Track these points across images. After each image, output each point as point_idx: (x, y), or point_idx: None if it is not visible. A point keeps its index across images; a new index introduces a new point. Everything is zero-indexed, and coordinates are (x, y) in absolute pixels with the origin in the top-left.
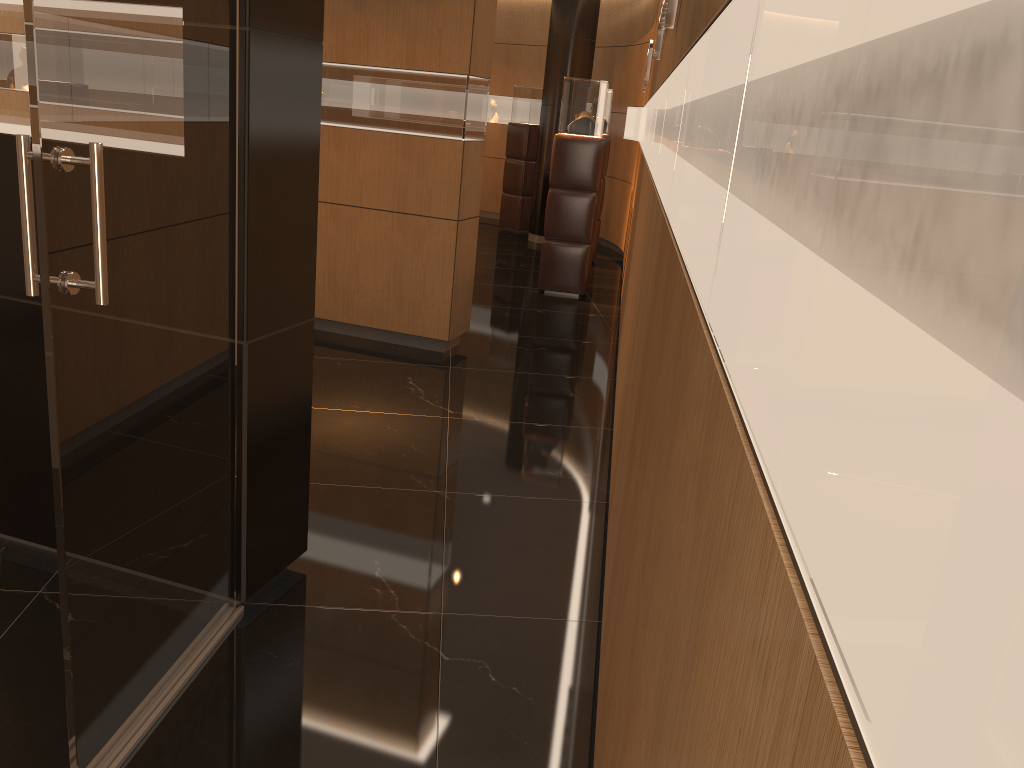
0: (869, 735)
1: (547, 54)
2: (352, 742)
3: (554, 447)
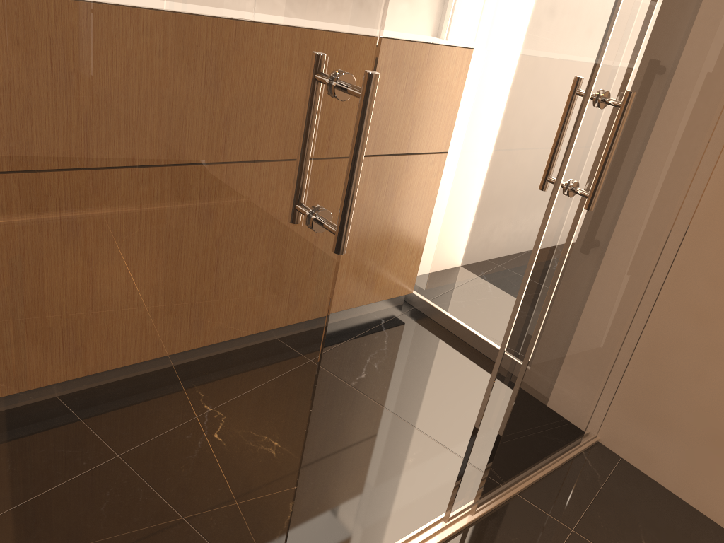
0: (406, 38)
1: None
2: None
3: None
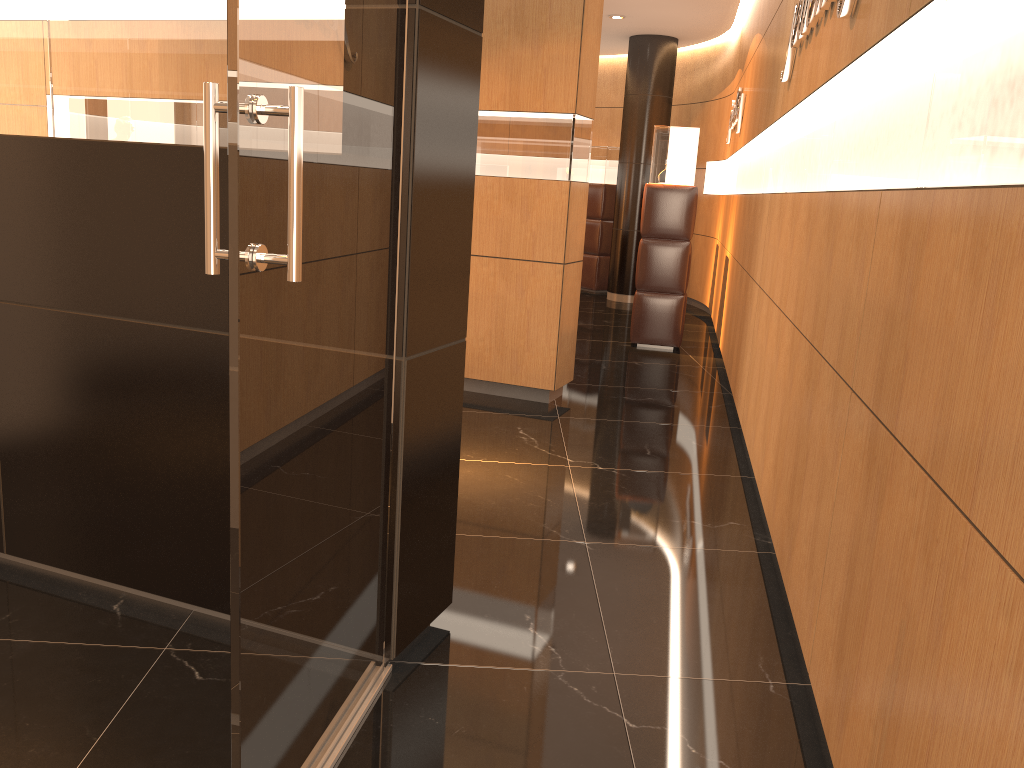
0: None
1: (623, 113)
2: None
3: (690, 495)
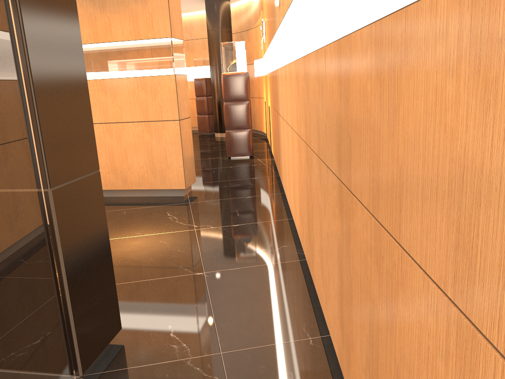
0: None
1: (208, 40)
2: None
3: (261, 234)
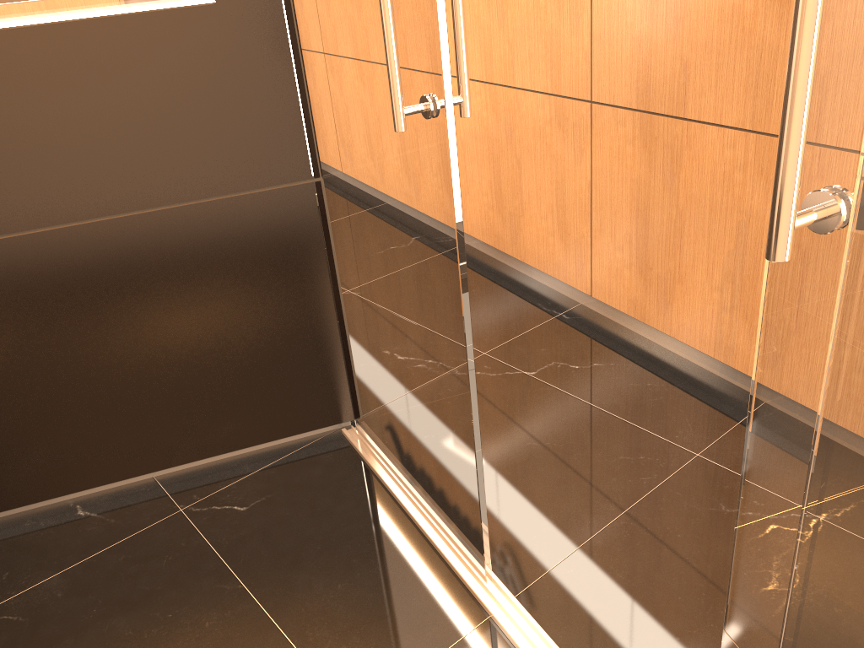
0: None
1: None
2: (569, 443)
3: None
